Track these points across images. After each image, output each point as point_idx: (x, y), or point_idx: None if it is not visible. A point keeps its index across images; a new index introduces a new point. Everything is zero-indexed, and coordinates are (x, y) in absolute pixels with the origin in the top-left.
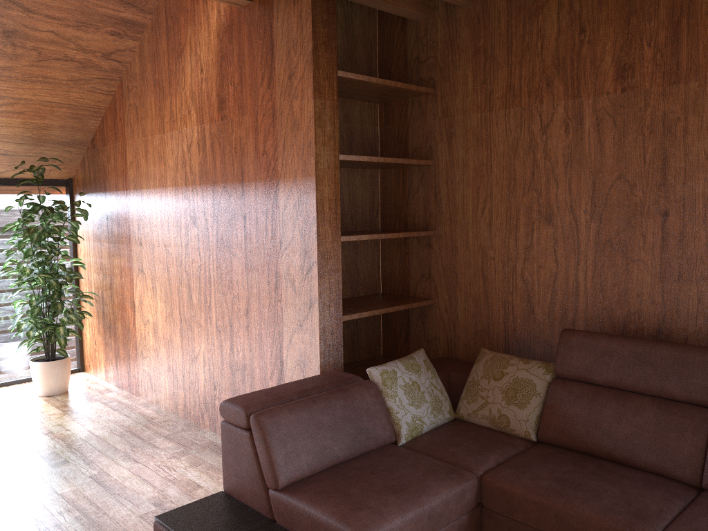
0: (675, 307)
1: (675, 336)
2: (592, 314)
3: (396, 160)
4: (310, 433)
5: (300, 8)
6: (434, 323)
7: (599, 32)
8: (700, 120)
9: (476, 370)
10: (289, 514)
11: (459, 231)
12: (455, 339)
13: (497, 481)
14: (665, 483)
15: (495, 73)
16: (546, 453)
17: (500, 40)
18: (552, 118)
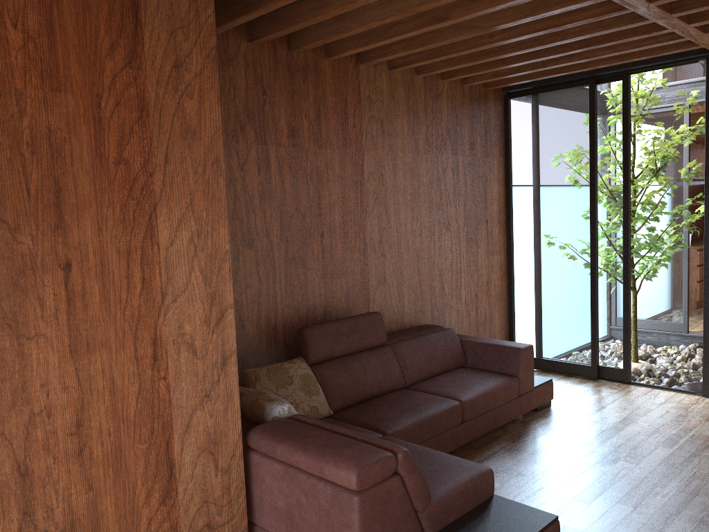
0: (331, 295)
1: (333, 315)
2: (287, 315)
3: None
4: None
5: None
6: None
7: (275, 98)
8: (334, 174)
9: (264, 387)
10: (445, 511)
11: None
12: None
13: (396, 430)
14: (403, 391)
15: None
16: (358, 412)
17: None
18: (247, 158)
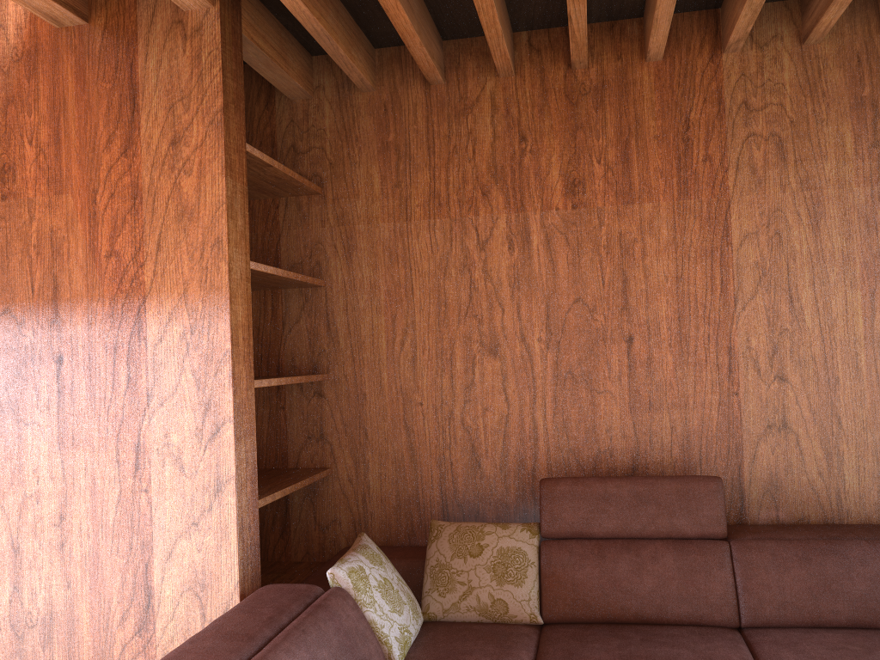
0: (649, 439)
1: (651, 471)
2: (556, 459)
3: (297, 275)
4: None
5: (197, 47)
6: (331, 501)
7: (542, 143)
8: (657, 242)
9: (438, 550)
10: None
11: (367, 373)
12: (367, 518)
13: None
14: (712, 631)
15: (413, 176)
16: (573, 634)
17: (417, 137)
18: (491, 233)
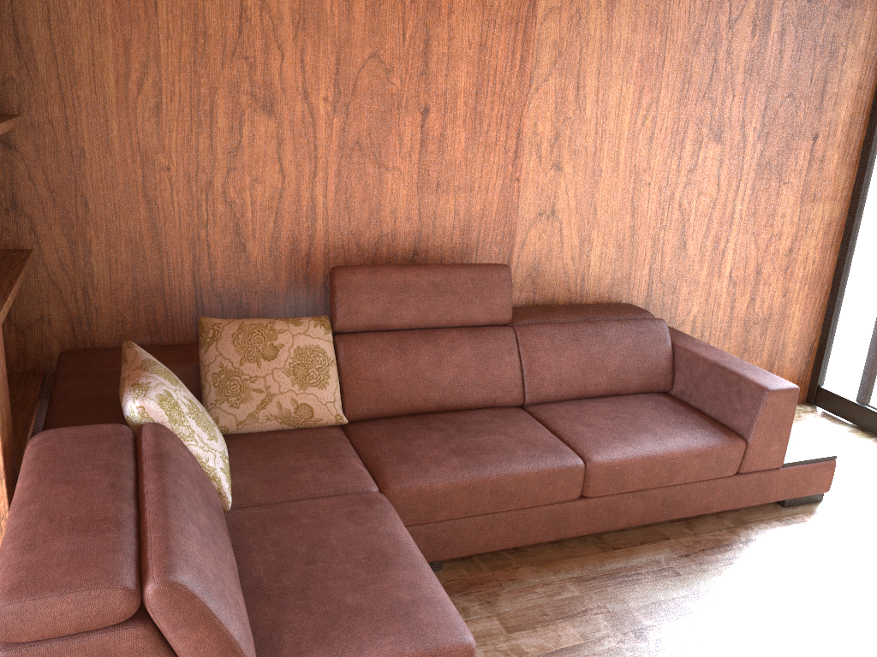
0: (432, 223)
1: (431, 256)
2: (335, 243)
3: None
4: (218, 555)
5: None
6: (35, 295)
7: None
8: None
9: (220, 355)
10: None
11: (87, 120)
12: (91, 315)
13: (410, 486)
14: (507, 413)
15: None
16: (388, 431)
17: None
18: None
